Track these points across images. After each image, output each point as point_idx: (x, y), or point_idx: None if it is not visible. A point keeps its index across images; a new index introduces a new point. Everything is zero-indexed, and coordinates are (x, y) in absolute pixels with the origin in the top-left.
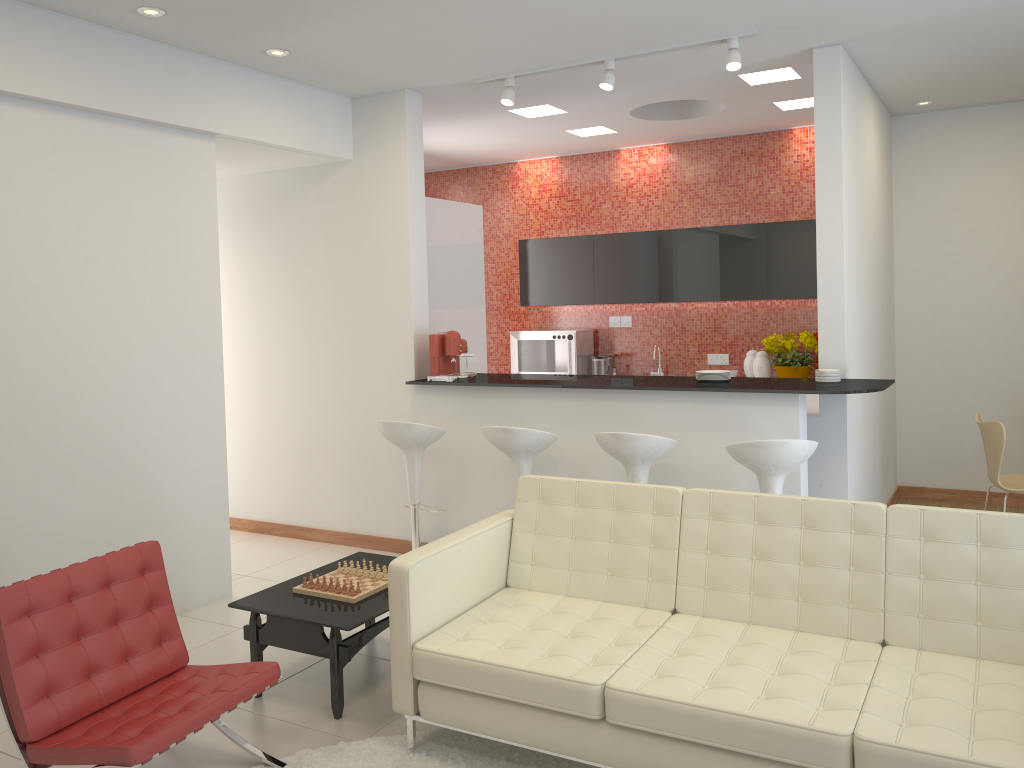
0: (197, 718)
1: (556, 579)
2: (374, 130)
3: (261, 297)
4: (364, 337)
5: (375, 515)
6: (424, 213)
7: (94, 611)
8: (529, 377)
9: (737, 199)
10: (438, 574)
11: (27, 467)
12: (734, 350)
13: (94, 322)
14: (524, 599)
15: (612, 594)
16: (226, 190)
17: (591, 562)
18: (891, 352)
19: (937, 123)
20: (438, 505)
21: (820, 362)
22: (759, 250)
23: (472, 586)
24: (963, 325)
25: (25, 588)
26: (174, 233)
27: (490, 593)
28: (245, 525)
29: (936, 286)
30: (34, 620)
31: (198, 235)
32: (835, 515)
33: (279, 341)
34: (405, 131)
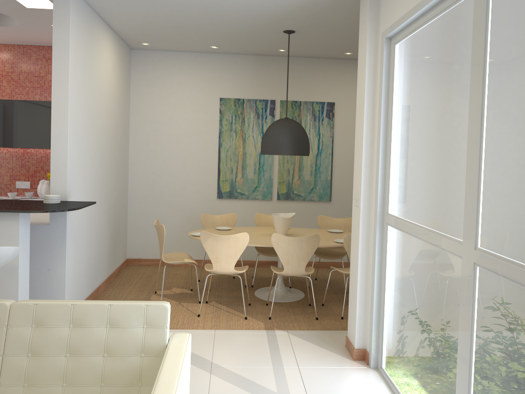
0: None
1: None
2: None
3: None
4: None
5: None
6: None
7: None
8: None
9: (39, 85)
10: None
11: None
12: (34, 179)
13: None
14: None
15: None
16: None
17: None
18: (124, 183)
19: (155, 57)
20: None
21: (51, 190)
22: (48, 118)
23: None
24: (164, 169)
25: None
26: None
27: None
28: None
29: (151, 147)
30: None
31: None
32: None
33: None
34: None
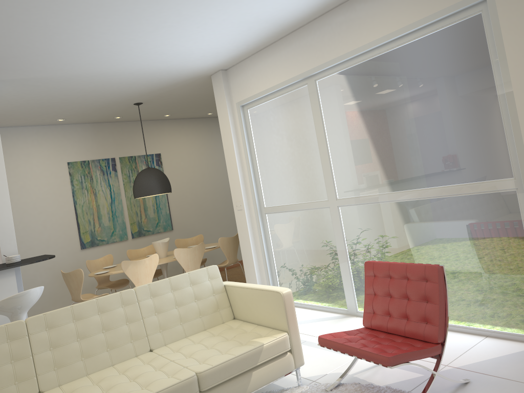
0: None
1: None
2: None
3: None
4: None
5: None
6: None
7: None
8: None
9: None
10: None
11: None
12: None
13: None
14: None
15: None
16: None
17: None
18: None
19: None
20: None
21: (2, 254)
22: None
23: None
24: (25, 235)
25: None
26: None
27: None
28: None
29: None
30: None
31: None
32: (114, 301)
33: None
34: None
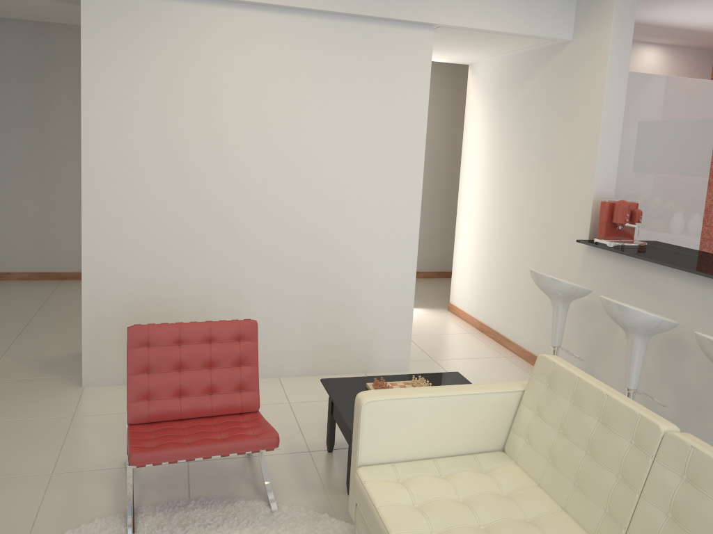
0: (189, 452)
1: (536, 464)
2: (590, 12)
3: (503, 154)
4: (559, 196)
5: (547, 345)
6: (625, 88)
7: (192, 356)
8: (698, 257)
9: None
10: (402, 417)
11: (263, 252)
12: None
13: (319, 162)
14: (499, 470)
15: (571, 506)
16: (494, 69)
17: (564, 464)
18: None
19: None
20: (589, 353)
21: None
22: None
23: (451, 438)
24: None
25: (148, 329)
26: (389, 102)
27: (478, 450)
28: (474, 323)
29: None
30: (149, 350)
31: (410, 104)
32: None
33: (508, 190)
34: (612, 10)
